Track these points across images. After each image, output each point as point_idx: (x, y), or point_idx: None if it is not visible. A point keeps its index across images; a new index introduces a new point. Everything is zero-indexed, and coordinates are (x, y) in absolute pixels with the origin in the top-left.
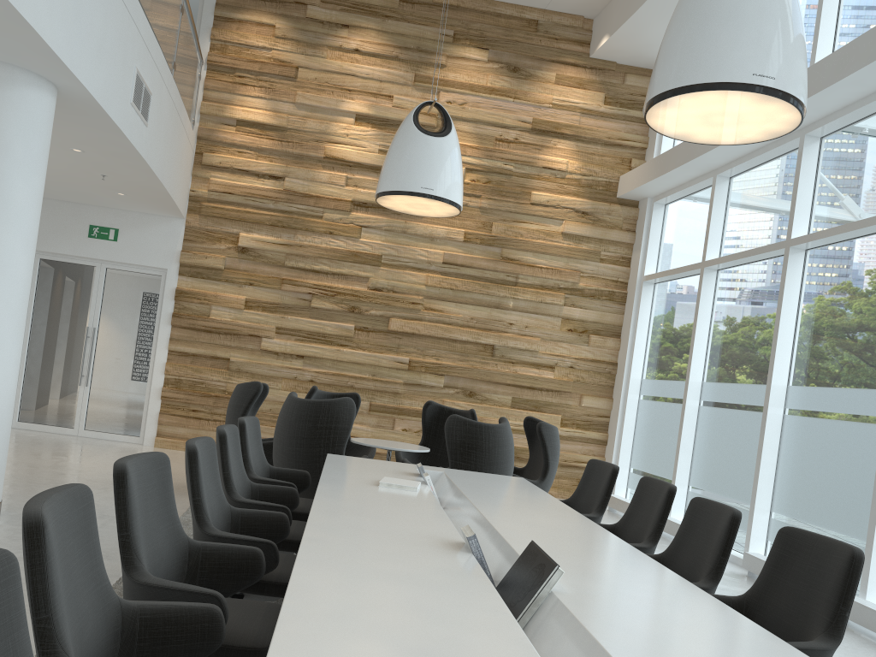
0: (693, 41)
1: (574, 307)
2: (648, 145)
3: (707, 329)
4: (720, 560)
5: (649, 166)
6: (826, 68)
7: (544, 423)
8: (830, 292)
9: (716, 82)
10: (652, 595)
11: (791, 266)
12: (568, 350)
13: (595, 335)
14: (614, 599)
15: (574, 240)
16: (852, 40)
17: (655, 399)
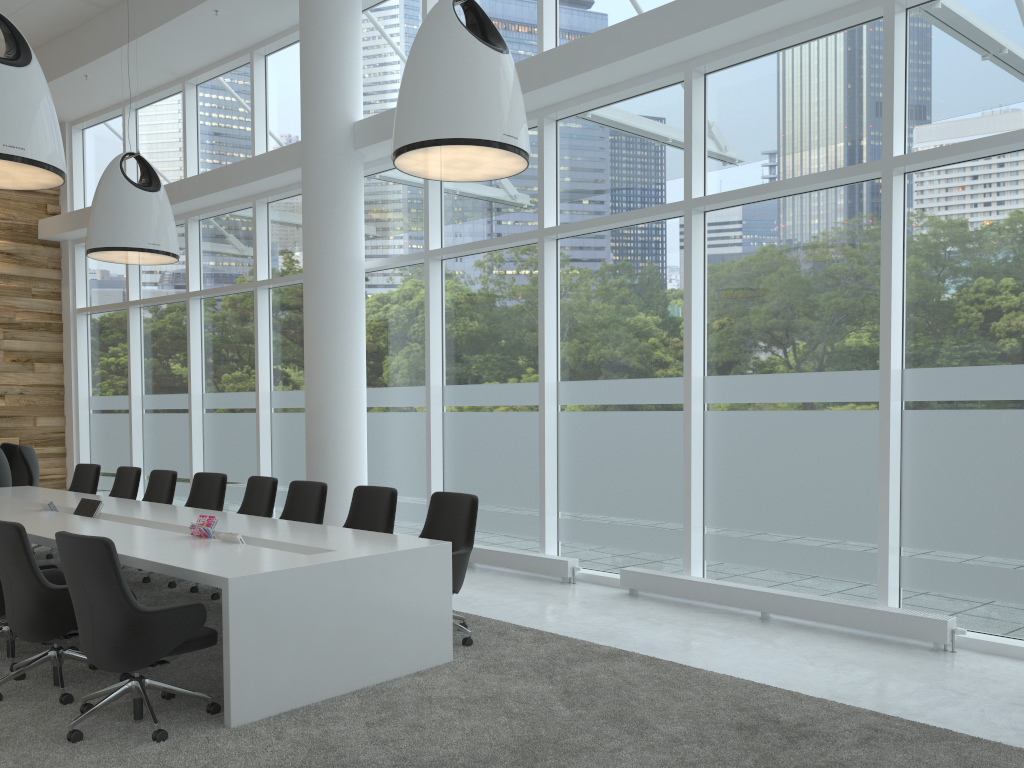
0: (112, 221)
1: (15, 340)
2: (61, 193)
3: (140, 354)
4: (170, 496)
5: (68, 218)
6: (194, 184)
7: (23, 446)
8: (219, 329)
9: (129, 247)
10: (143, 507)
11: (193, 311)
12: (15, 378)
13: (40, 363)
14: (128, 510)
15: (4, 279)
16: (206, 172)
17: (105, 411)
